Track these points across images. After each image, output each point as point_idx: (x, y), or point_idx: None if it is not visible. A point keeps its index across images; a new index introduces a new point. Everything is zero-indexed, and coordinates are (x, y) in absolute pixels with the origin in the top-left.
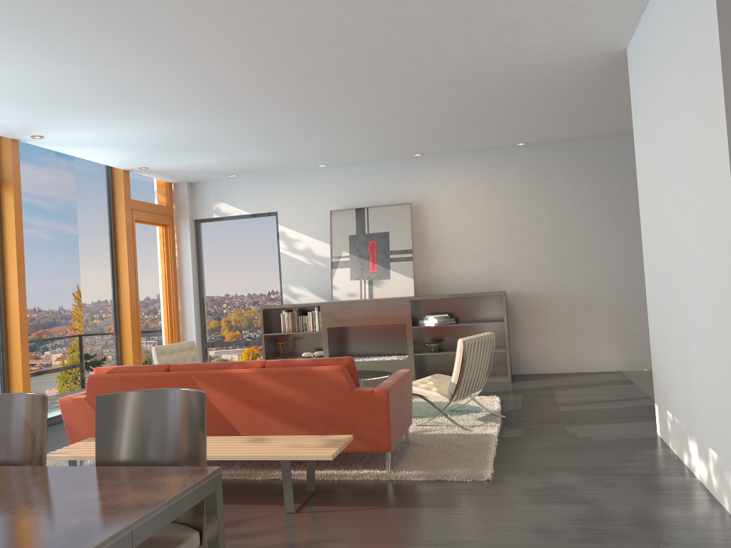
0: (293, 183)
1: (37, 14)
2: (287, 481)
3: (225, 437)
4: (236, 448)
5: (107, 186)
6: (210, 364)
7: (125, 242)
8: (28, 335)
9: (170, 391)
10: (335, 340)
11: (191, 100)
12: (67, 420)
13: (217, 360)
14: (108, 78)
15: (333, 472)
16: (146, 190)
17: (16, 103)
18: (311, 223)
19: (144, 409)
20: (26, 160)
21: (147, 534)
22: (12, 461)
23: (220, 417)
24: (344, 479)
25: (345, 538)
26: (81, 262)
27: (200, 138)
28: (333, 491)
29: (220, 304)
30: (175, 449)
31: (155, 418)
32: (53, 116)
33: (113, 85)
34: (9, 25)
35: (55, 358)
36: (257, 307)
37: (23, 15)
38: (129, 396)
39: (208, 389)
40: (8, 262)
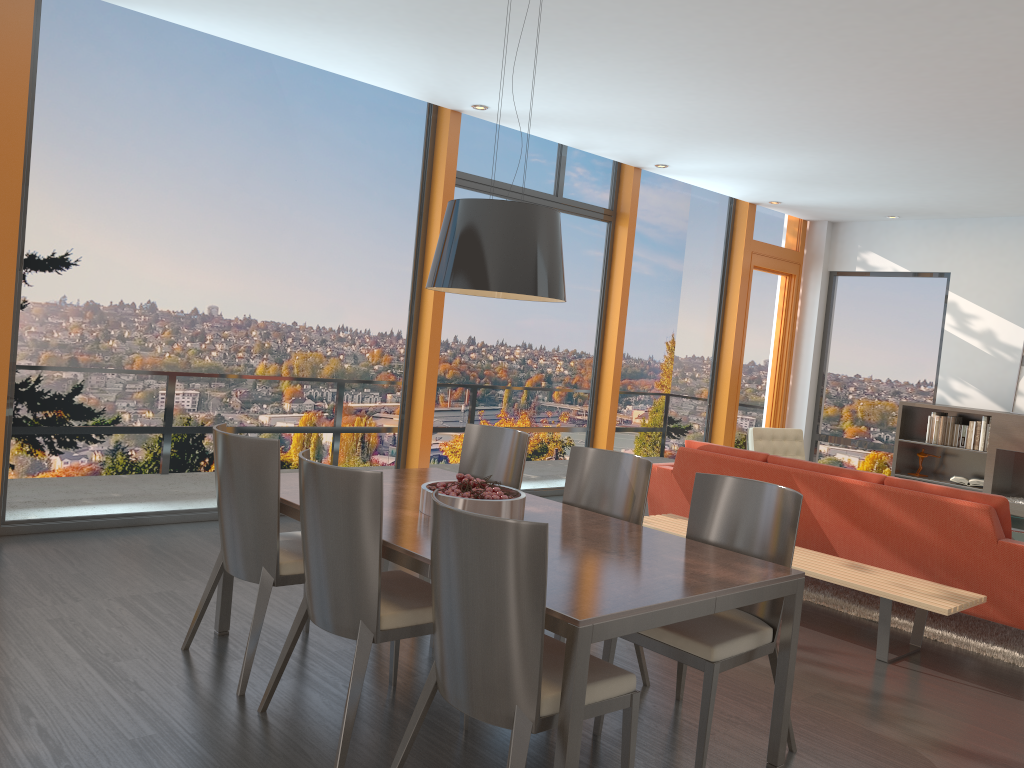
0: (983, 233)
1: (690, 55)
2: (883, 624)
3: (819, 554)
4: (829, 568)
5: (727, 222)
6: (816, 465)
7: (738, 293)
8: (619, 387)
9: (766, 485)
10: (1005, 469)
11: (848, 132)
12: (650, 489)
13: (828, 460)
14: (751, 110)
15: (950, 636)
16: (773, 229)
17: (647, 134)
18: (1001, 295)
19: (738, 497)
20: (644, 190)
21: (727, 606)
22: (612, 514)
23: (816, 528)
24: (964, 648)
25: (943, 708)
26: (683, 312)
27: (853, 173)
28: (944, 657)
29: (845, 387)
30: (762, 543)
31: (747, 508)
32: (683, 146)
33: (755, 117)
34: (660, 66)
35: (641, 417)
36: (896, 400)
37: (675, 56)
38: (726, 480)
39: (808, 494)
40: (611, 305)
